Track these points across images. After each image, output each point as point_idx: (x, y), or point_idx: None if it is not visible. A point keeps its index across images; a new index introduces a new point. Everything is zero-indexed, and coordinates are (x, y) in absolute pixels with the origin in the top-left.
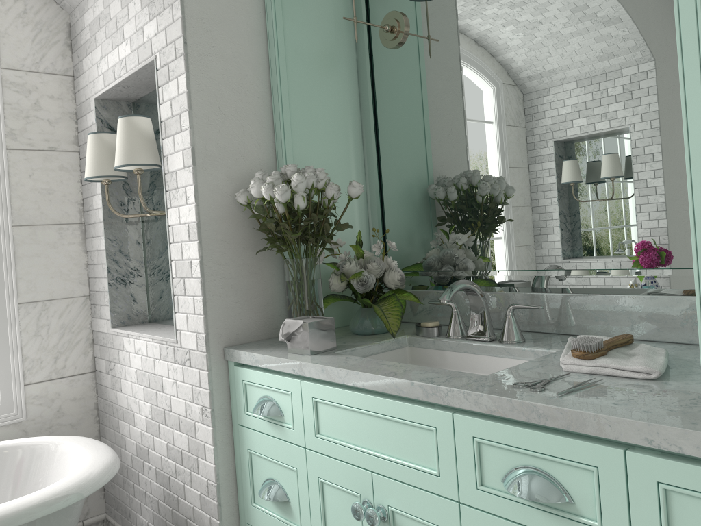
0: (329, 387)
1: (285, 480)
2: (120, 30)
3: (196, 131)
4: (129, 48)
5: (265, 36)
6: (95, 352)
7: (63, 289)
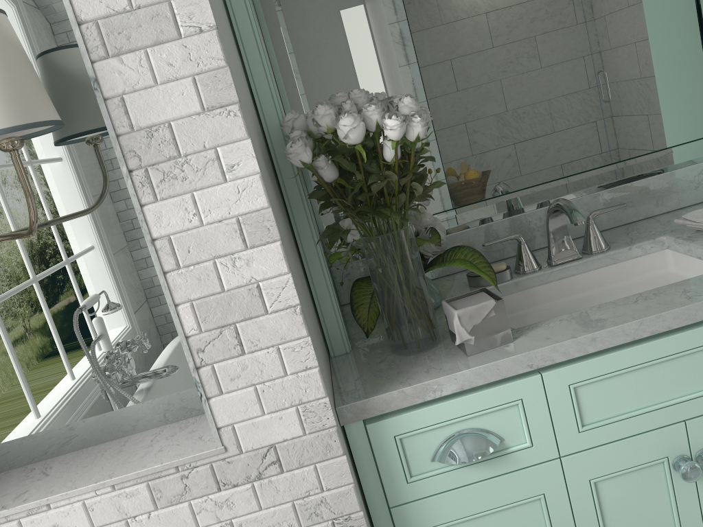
0: (603, 357)
1: (515, 524)
2: None
3: (221, 36)
4: None
5: None
6: None
7: None
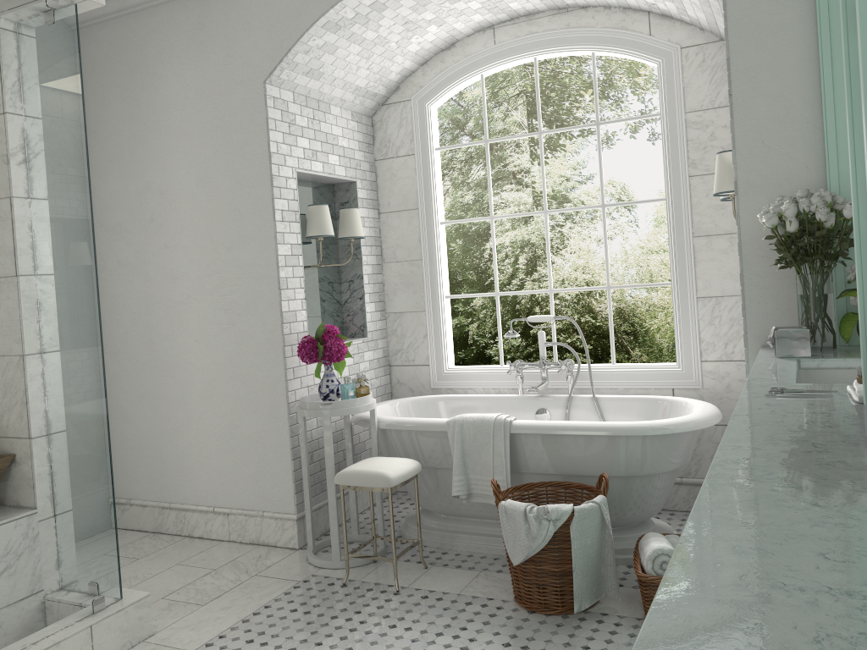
0: None
1: None
2: None
3: (739, 166)
4: None
5: (818, 61)
6: None
7: (732, 288)
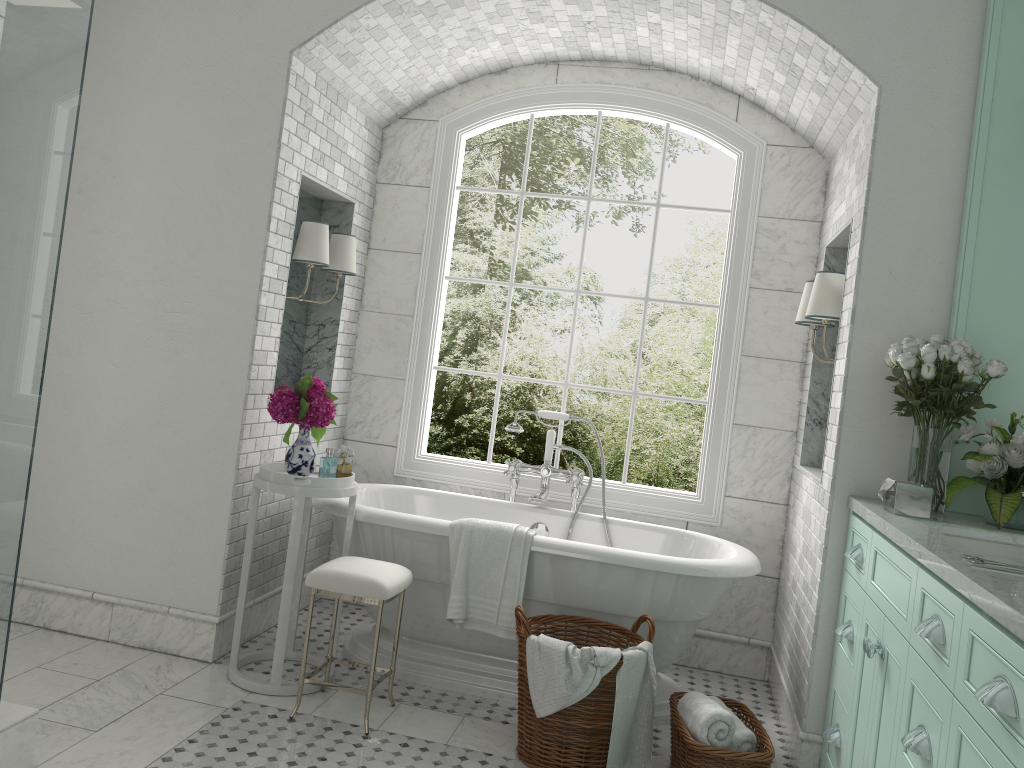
0: (881, 539)
1: (854, 622)
2: (844, 189)
3: (860, 293)
4: (844, 207)
5: (962, 200)
6: (790, 487)
7: (773, 420)
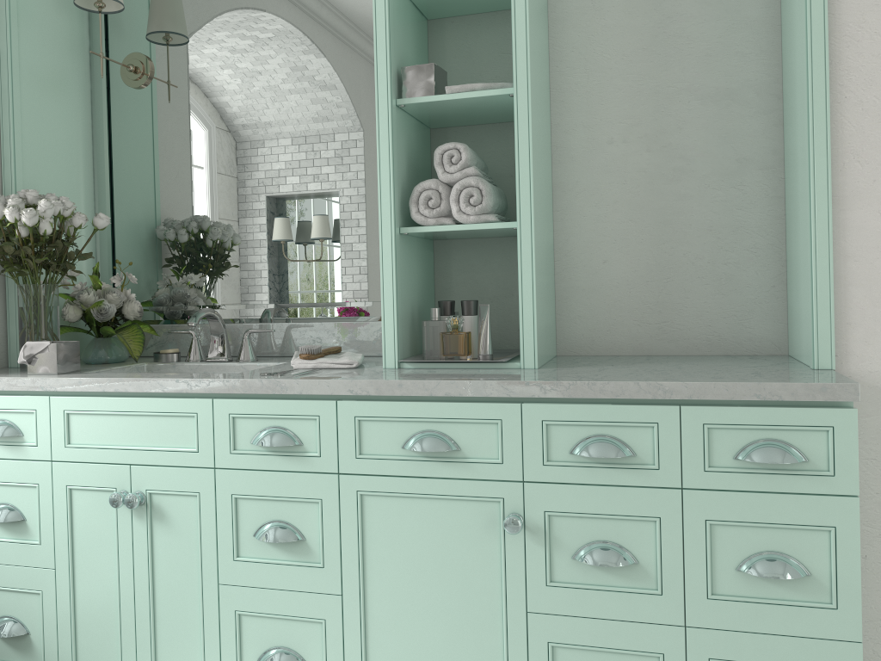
0: (86, 398)
1: (20, 500)
2: None
3: None
4: None
5: None
6: None
7: None
